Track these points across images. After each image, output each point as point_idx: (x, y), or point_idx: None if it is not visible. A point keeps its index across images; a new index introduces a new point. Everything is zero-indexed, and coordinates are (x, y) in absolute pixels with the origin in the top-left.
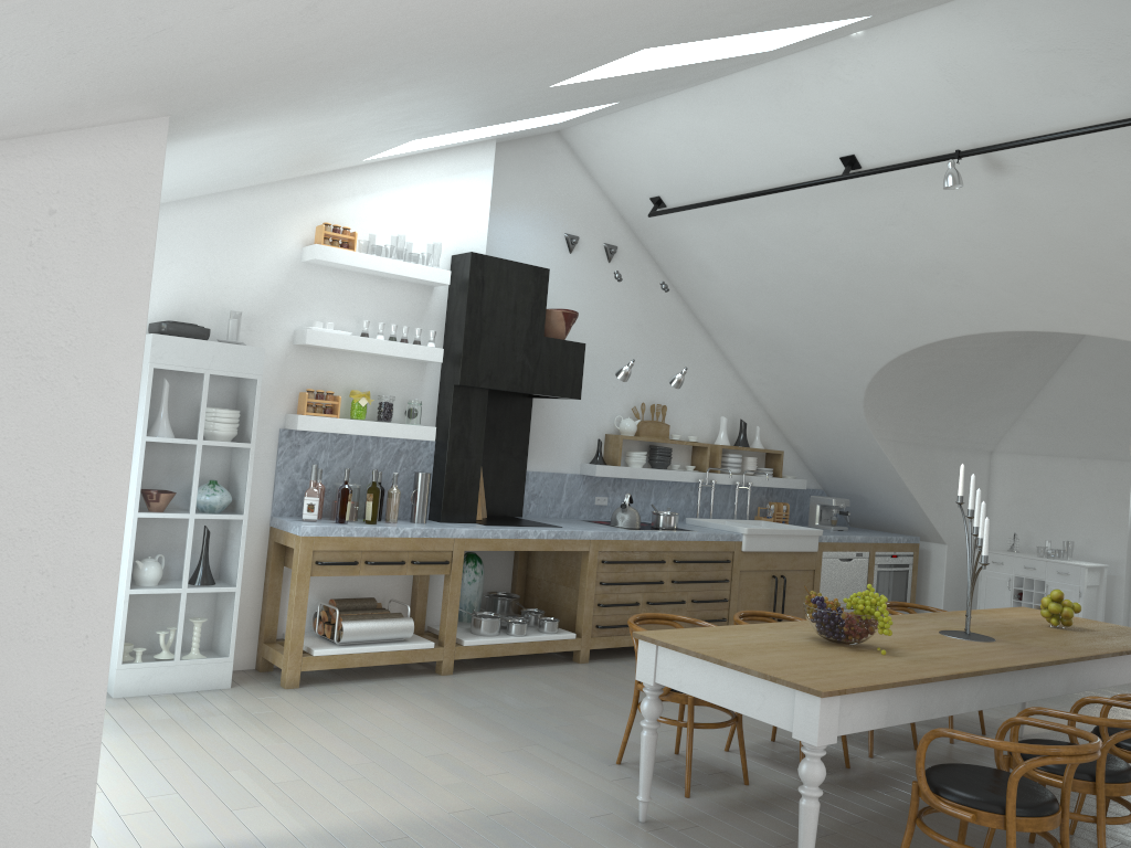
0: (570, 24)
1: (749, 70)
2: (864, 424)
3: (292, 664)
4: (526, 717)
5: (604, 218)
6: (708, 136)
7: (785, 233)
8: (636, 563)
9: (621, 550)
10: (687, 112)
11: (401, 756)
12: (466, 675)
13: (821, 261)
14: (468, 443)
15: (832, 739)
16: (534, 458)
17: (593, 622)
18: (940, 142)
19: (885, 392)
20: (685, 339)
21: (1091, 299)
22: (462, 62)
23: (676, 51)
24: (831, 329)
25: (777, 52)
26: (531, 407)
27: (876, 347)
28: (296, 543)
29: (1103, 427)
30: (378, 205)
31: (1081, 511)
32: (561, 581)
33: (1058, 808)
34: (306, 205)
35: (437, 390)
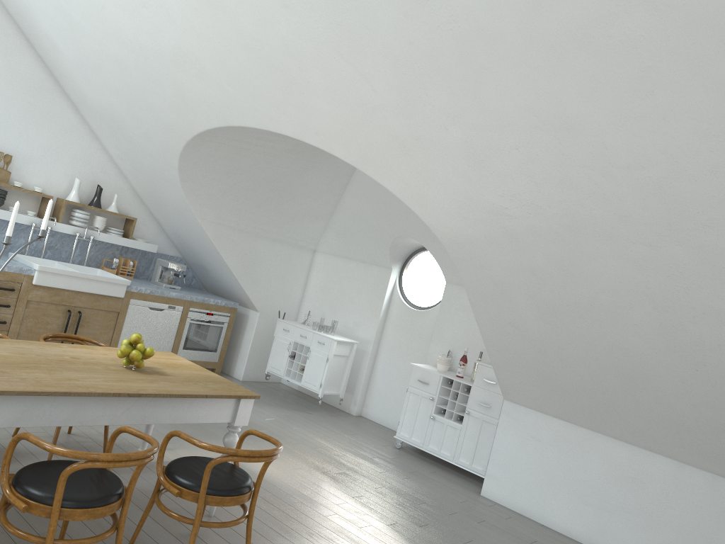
0: None
1: None
2: (187, 204)
3: None
4: None
5: None
6: None
7: (85, 8)
8: None
9: None
10: None
11: None
12: None
13: (115, 41)
14: None
15: None
16: None
17: None
18: None
19: (198, 178)
20: (48, 105)
21: (280, 100)
22: None
23: None
24: (142, 111)
25: None
26: None
27: (172, 132)
28: None
29: (375, 240)
30: None
31: (356, 301)
32: None
33: None
34: None
35: None
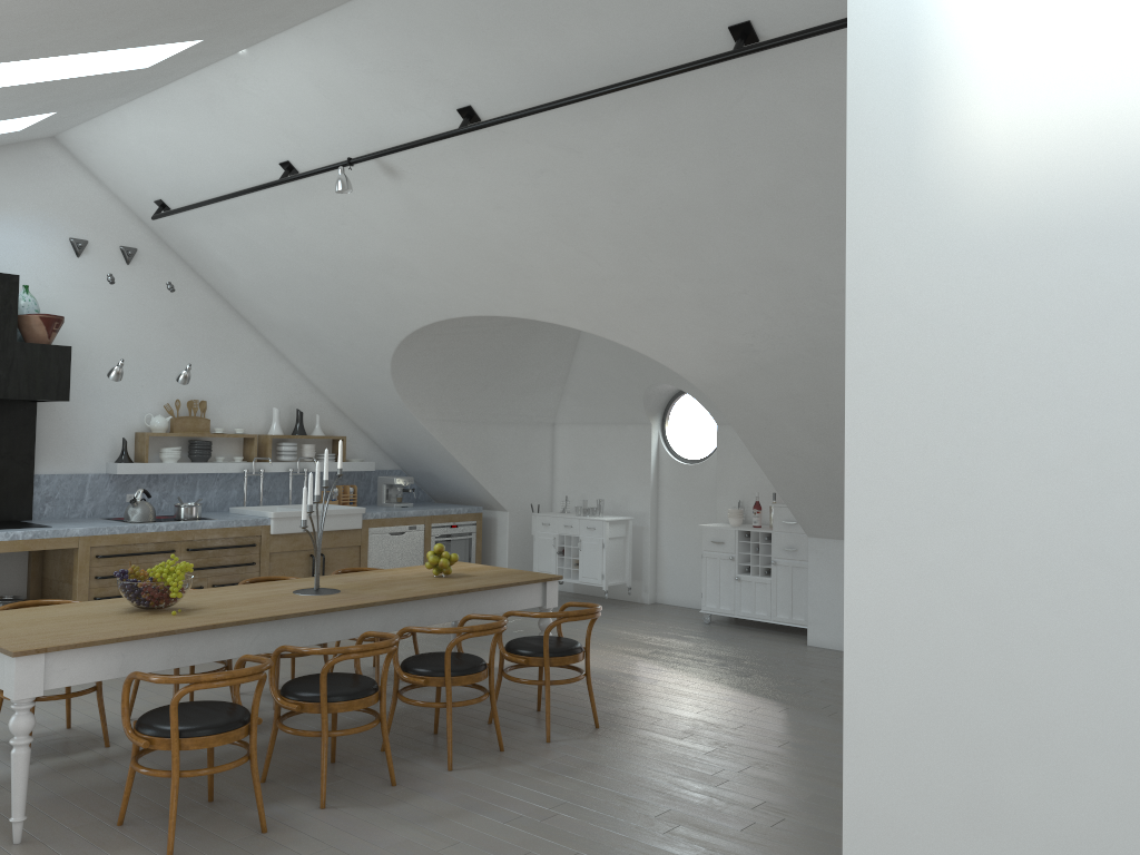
0: None
1: (178, 82)
2: (404, 406)
3: None
4: None
5: (119, 221)
6: (174, 143)
7: (271, 233)
8: (138, 555)
9: (119, 544)
10: (148, 120)
11: None
12: None
13: (308, 258)
14: None
15: (36, 692)
16: (47, 461)
17: None
18: (344, 150)
19: (413, 376)
20: (228, 335)
21: (504, 286)
22: None
23: (19, 70)
24: (342, 320)
25: (167, 68)
26: (36, 412)
27: (381, 335)
28: None
29: (623, 396)
30: None
31: (619, 472)
32: (66, 579)
33: (237, 727)
34: None
35: None
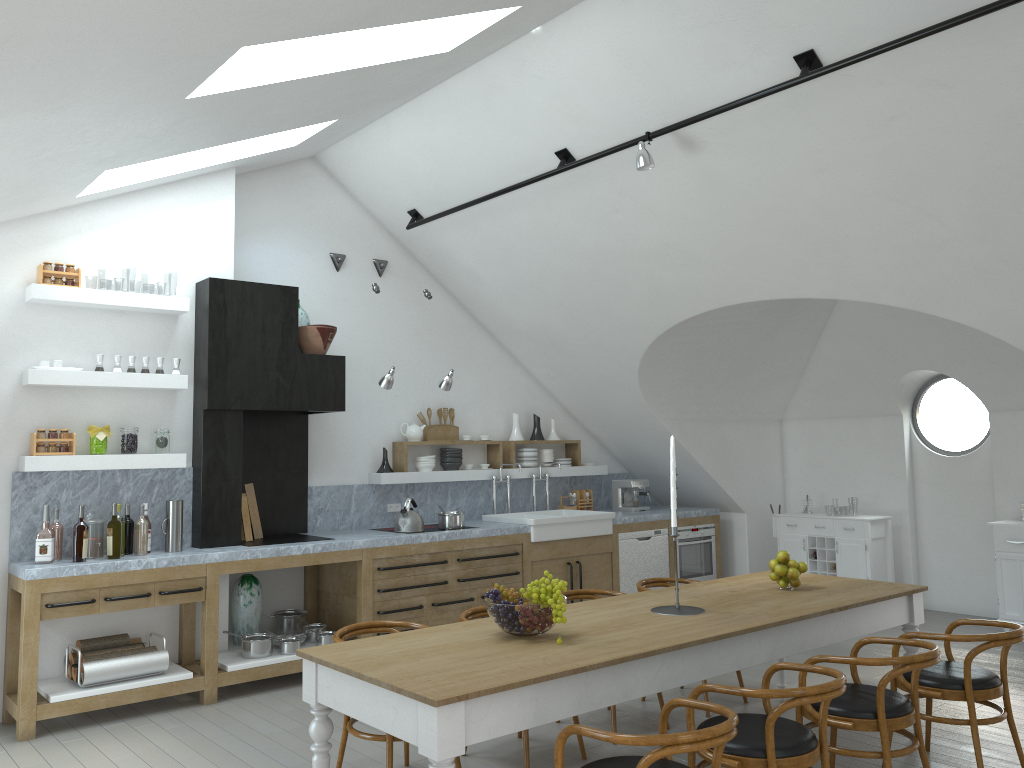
0: (42, 7)
1: (455, 77)
2: (645, 406)
3: (25, 714)
4: (267, 742)
5: (371, 235)
6: (439, 145)
7: (530, 231)
8: (415, 566)
9: (398, 555)
10: (415, 124)
11: None
12: (232, 701)
13: (566, 254)
14: (225, 465)
15: (458, 750)
16: (317, 473)
17: None
18: (635, 127)
19: (658, 374)
20: (468, 343)
21: (804, 263)
22: None
23: (336, 57)
24: (593, 319)
25: (461, 54)
26: (308, 424)
27: (635, 331)
28: (23, 588)
29: (871, 386)
30: (108, 241)
31: (865, 467)
32: (345, 592)
33: None
34: (26, 247)
35: (192, 416)
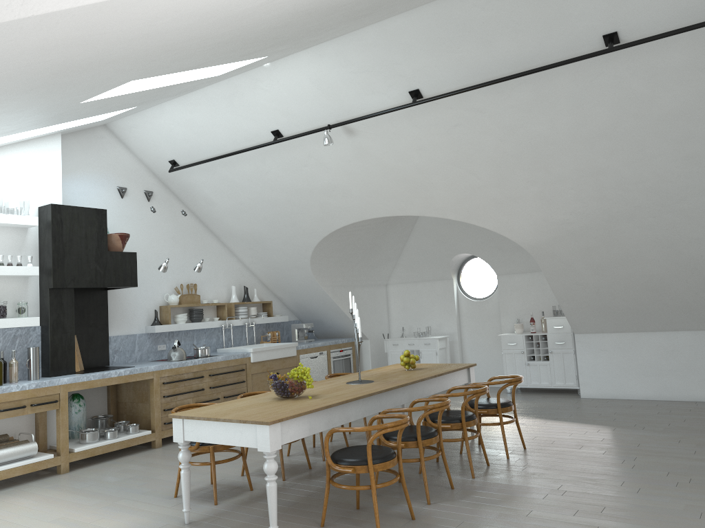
0: (71, 73)
1: (212, 85)
2: (313, 278)
3: None
4: (118, 485)
5: (142, 175)
6: (196, 123)
7: (250, 175)
8: (185, 380)
9: (174, 374)
10: (181, 110)
11: (31, 526)
12: (79, 470)
13: (272, 189)
14: (64, 323)
15: (278, 446)
16: (113, 328)
17: (162, 421)
18: (320, 121)
19: (321, 259)
20: (204, 242)
21: (409, 197)
22: (8, 96)
23: (160, 78)
24: (285, 227)
25: (223, 76)
26: (107, 296)
27: (311, 234)
28: None
29: (437, 263)
30: None
31: (433, 309)
32: (139, 400)
33: (395, 456)
34: None
35: (38, 293)
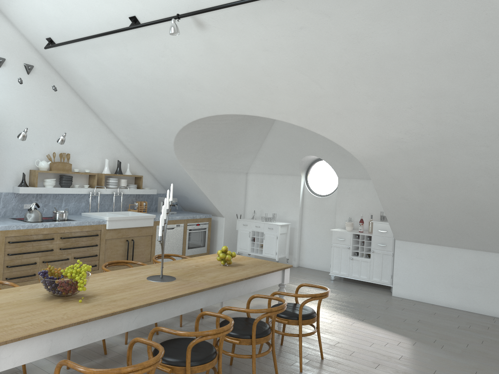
0: None
1: None
2: (177, 161)
3: None
4: None
5: (23, 49)
6: (63, 2)
7: (116, 60)
8: (33, 241)
9: (22, 235)
10: None
11: None
12: None
13: (136, 76)
14: None
15: None
16: None
17: (4, 276)
18: (172, 10)
19: (184, 145)
20: (82, 118)
21: (256, 98)
22: None
23: None
24: (150, 113)
25: None
26: None
27: (172, 122)
28: None
29: (289, 161)
30: None
31: (282, 199)
32: None
33: None
34: None
35: None
